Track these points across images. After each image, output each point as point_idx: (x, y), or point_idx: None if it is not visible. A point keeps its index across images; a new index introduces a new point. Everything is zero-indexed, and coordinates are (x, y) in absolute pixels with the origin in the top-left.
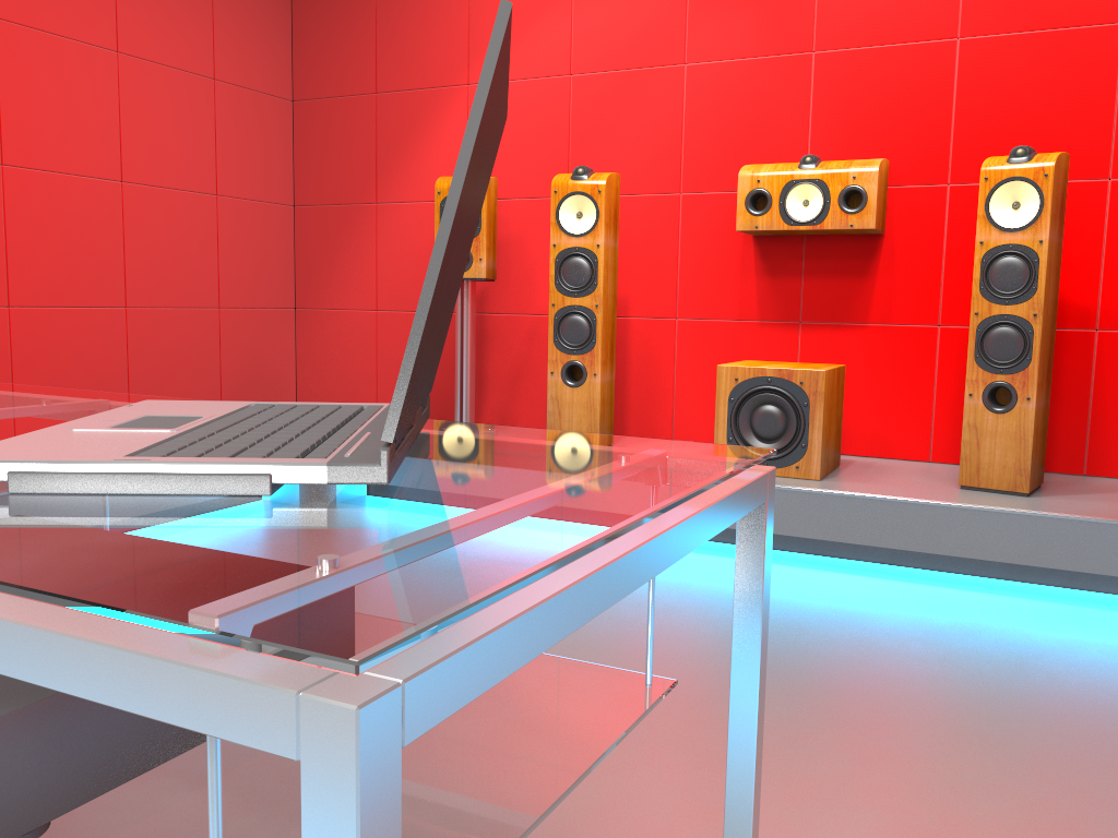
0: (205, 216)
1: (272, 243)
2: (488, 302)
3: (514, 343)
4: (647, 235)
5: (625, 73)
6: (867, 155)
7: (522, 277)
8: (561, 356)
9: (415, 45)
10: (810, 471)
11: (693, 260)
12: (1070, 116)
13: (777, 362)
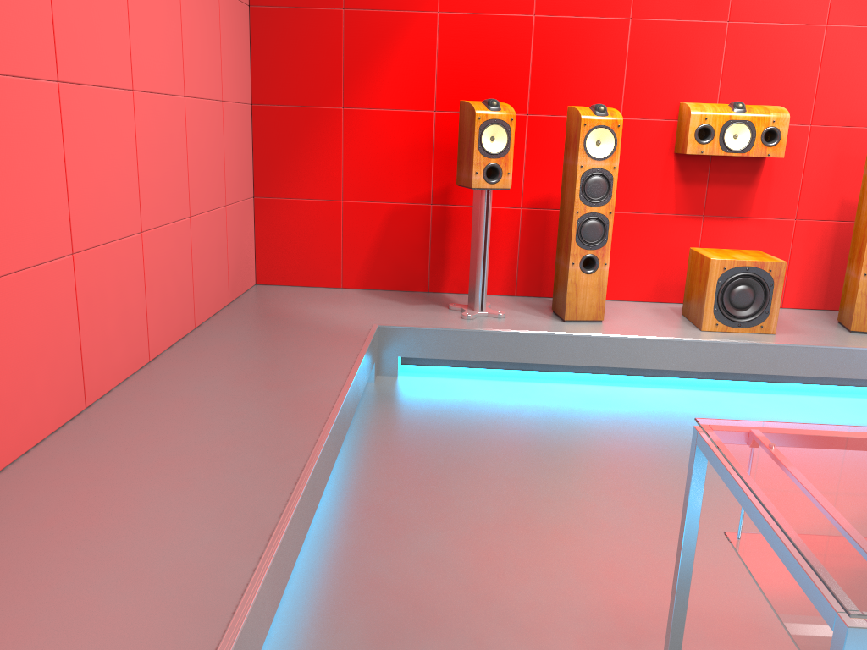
0: (218, 122)
1: (244, 141)
2: (452, 196)
3: None
4: None
5: (581, 19)
6: (759, 101)
7: None
8: (580, 251)
9: None
10: (769, 329)
11: (628, 169)
12: None
13: (720, 250)
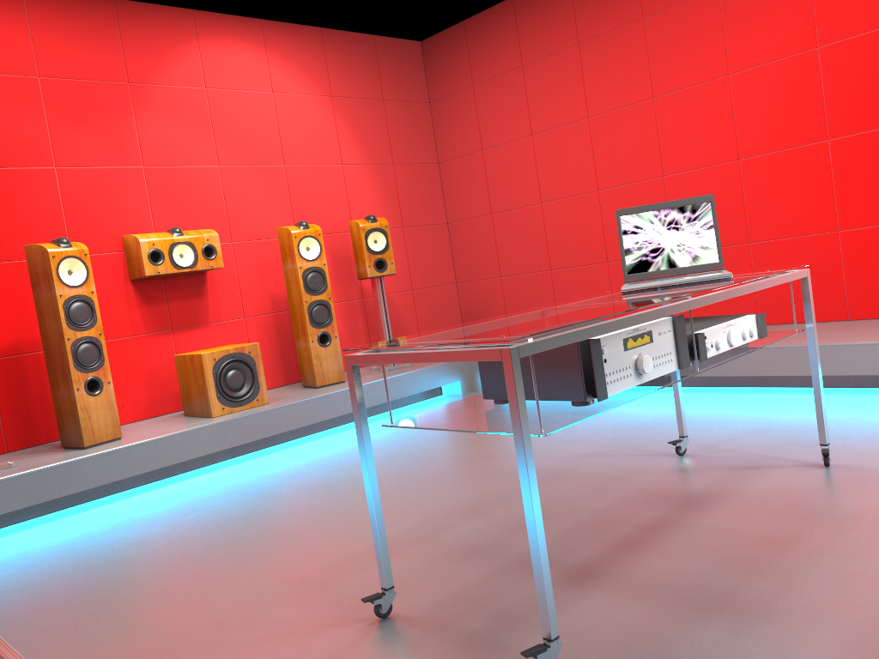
0: None
1: None
2: None
3: None
4: None
5: (5, 170)
6: (188, 227)
7: None
8: (82, 375)
9: None
10: (264, 400)
11: None
12: (275, 207)
13: (201, 350)
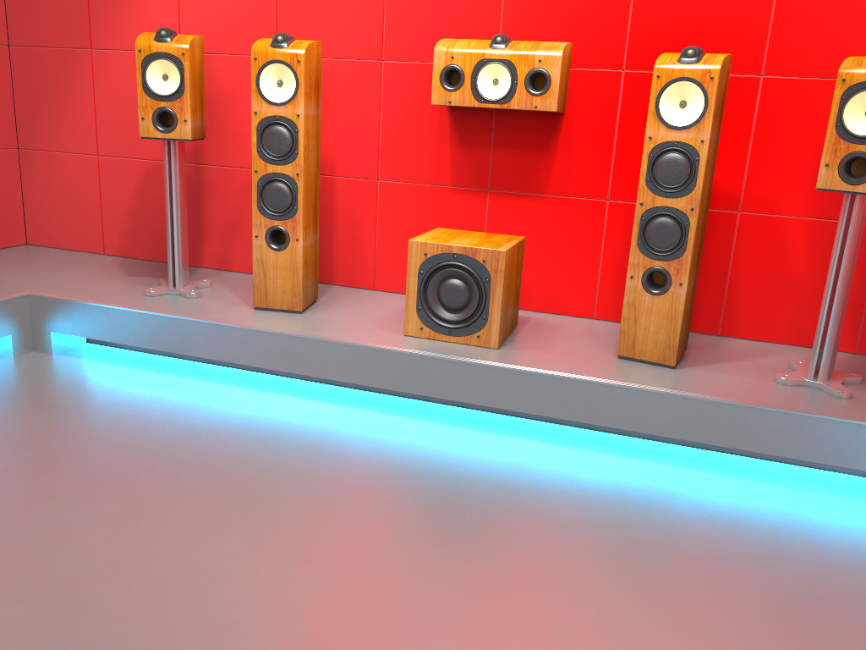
0: None
1: None
2: (204, 154)
3: (230, 194)
4: (352, 99)
5: None
6: (553, 36)
7: (235, 132)
8: (265, 221)
9: None
10: (490, 341)
11: (394, 126)
12: (733, 13)
13: (465, 233)
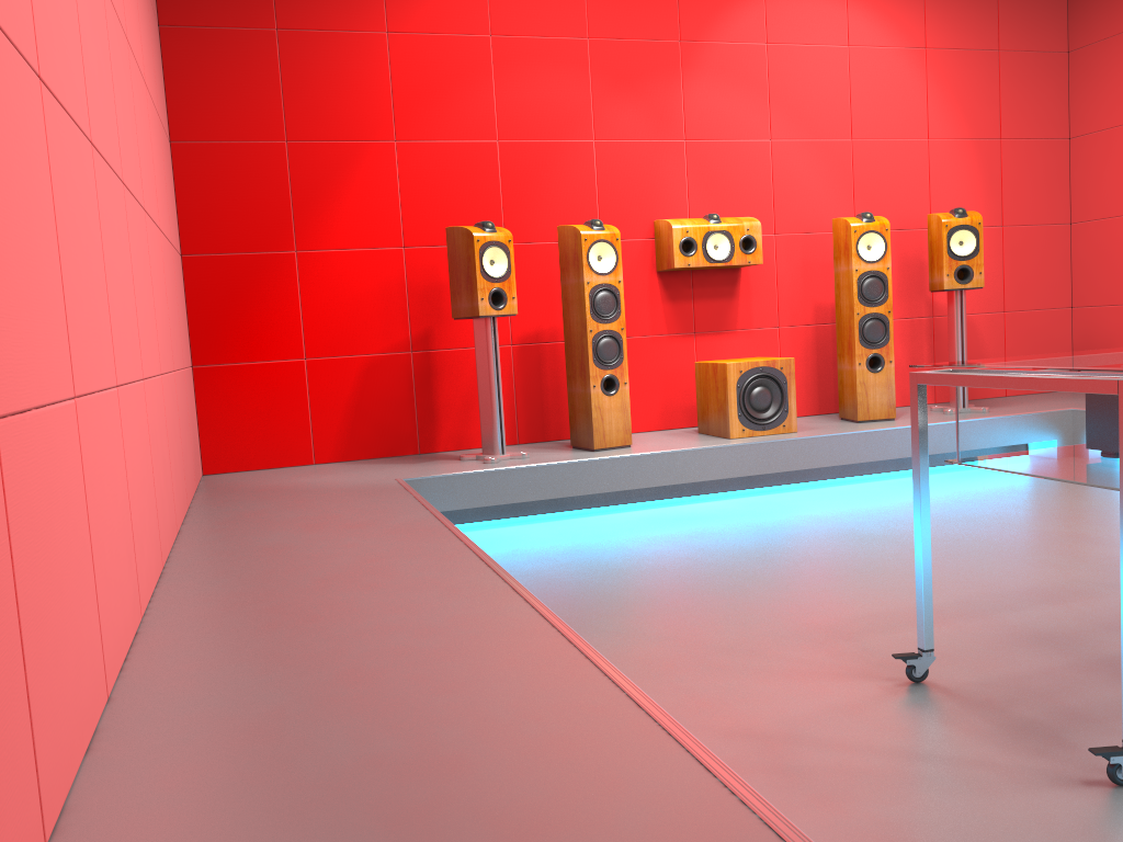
0: (172, 267)
1: (182, 296)
2: (434, 340)
3: (464, 374)
4: None
5: (545, 143)
6: (726, 214)
7: None
8: (599, 372)
9: (331, 98)
10: (791, 427)
11: None
12: (832, 193)
13: (725, 360)
